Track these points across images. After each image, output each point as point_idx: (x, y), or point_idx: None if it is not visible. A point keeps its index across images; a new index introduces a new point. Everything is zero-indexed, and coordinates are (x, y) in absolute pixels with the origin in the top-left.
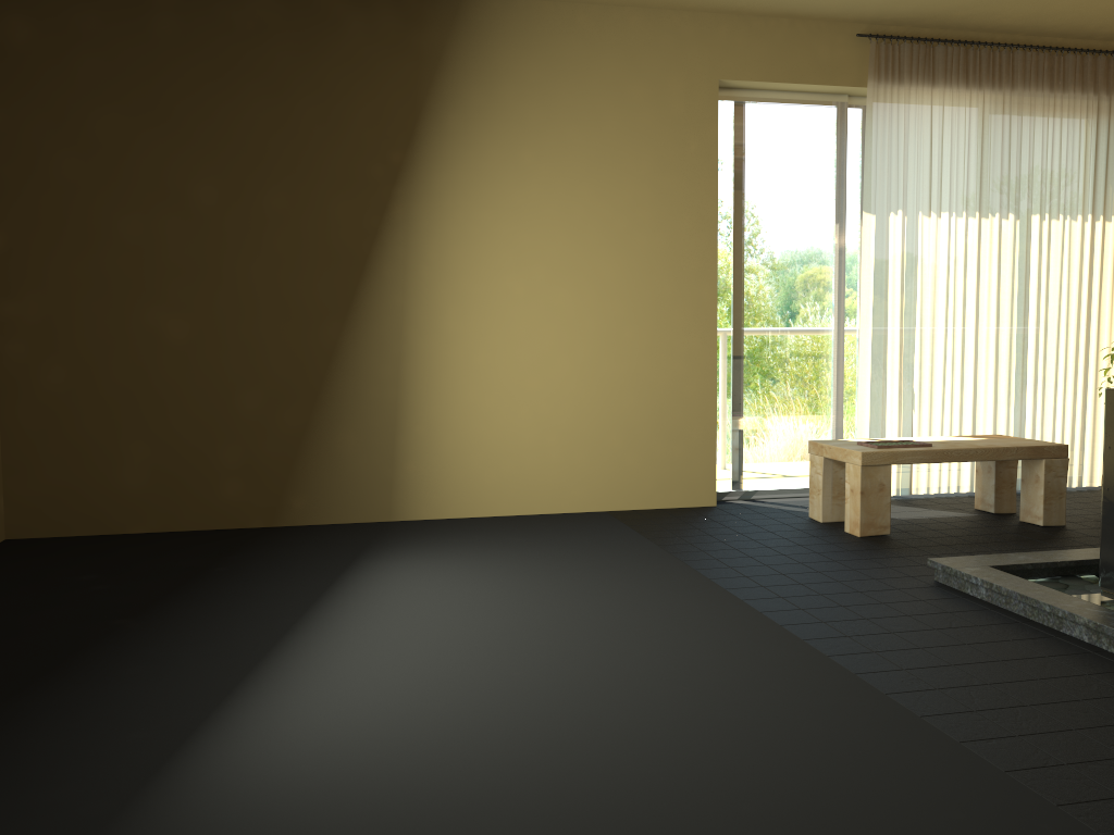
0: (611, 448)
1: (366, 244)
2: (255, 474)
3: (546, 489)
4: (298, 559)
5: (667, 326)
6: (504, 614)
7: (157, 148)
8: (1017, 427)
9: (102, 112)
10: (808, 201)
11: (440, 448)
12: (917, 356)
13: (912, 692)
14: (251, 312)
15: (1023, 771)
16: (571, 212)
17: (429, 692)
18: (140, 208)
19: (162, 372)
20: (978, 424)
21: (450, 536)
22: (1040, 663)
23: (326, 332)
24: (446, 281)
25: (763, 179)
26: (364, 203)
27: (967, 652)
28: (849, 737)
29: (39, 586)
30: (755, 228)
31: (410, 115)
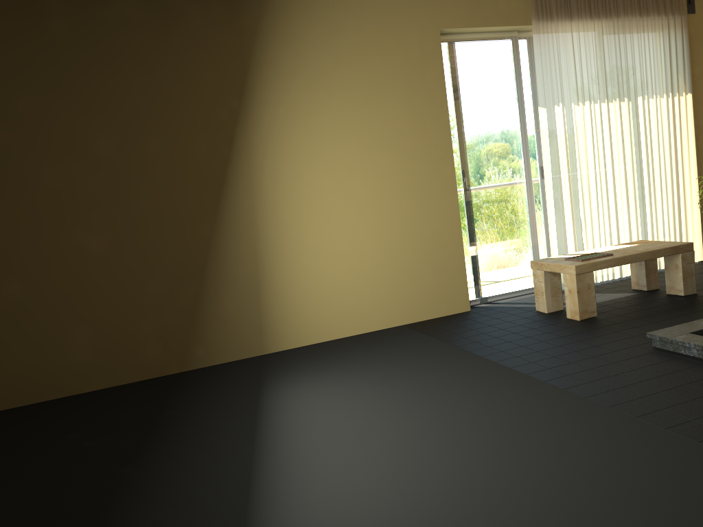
0: (401, 283)
1: (222, 167)
2: (166, 337)
3: (363, 317)
4: (219, 395)
5: (426, 197)
6: (395, 419)
7: (65, 116)
8: (643, 233)
9: (21, 94)
10: (501, 103)
11: (290, 300)
12: (580, 195)
13: None
14: (149, 225)
15: None
16: (356, 128)
17: (390, 495)
18: (59, 161)
19: (91, 276)
20: (621, 234)
21: (313, 360)
22: None
23: (203, 231)
24: (279, 185)
25: (471, 92)
26: (217, 139)
27: None
28: None
29: (42, 449)
30: (470, 125)
31: (241, 74)
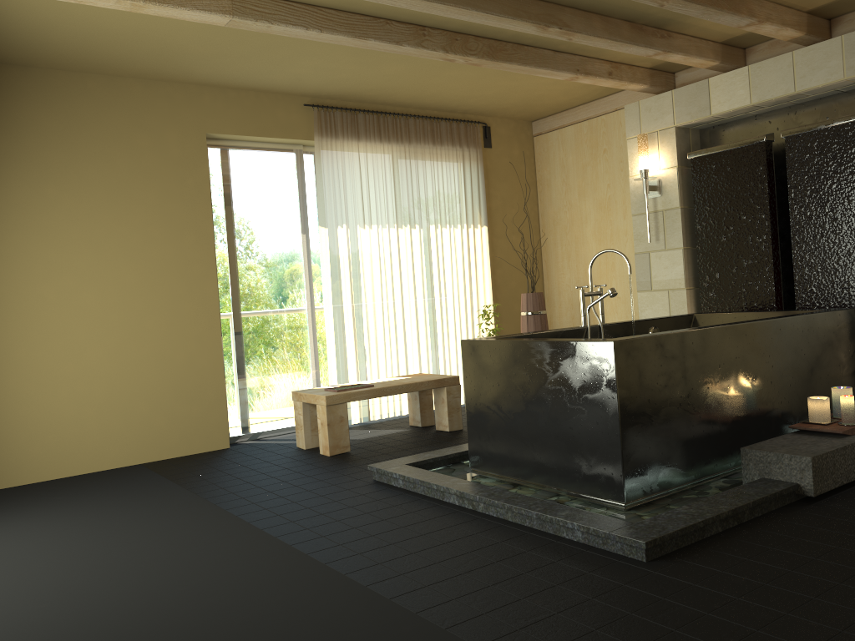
0: (142, 413)
1: None
2: None
3: (88, 453)
4: None
5: (180, 316)
6: (40, 560)
7: None
8: (435, 366)
9: None
10: (281, 219)
11: None
12: (365, 323)
13: (342, 558)
14: None
15: (400, 596)
16: (94, 232)
17: None
18: None
19: None
20: (410, 367)
21: None
22: (427, 524)
23: None
24: None
25: (246, 204)
26: None
27: (384, 525)
28: (294, 598)
29: None
30: (244, 240)
31: None
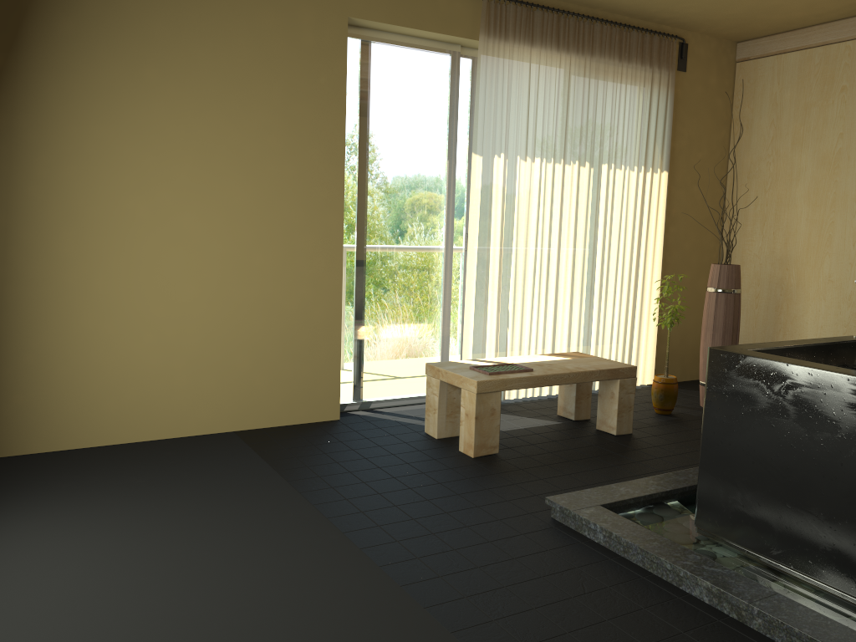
0: (240, 370)
1: None
2: None
3: (172, 414)
4: None
5: (296, 252)
6: (110, 622)
7: None
8: (585, 340)
9: None
10: (425, 139)
11: (53, 377)
12: (512, 281)
13: None
14: None
15: None
16: (200, 135)
17: None
18: None
19: None
20: (557, 338)
21: (62, 479)
22: None
23: None
24: (59, 200)
25: (386, 116)
26: None
27: (612, 636)
28: None
29: None
30: (378, 161)
31: (13, 15)
